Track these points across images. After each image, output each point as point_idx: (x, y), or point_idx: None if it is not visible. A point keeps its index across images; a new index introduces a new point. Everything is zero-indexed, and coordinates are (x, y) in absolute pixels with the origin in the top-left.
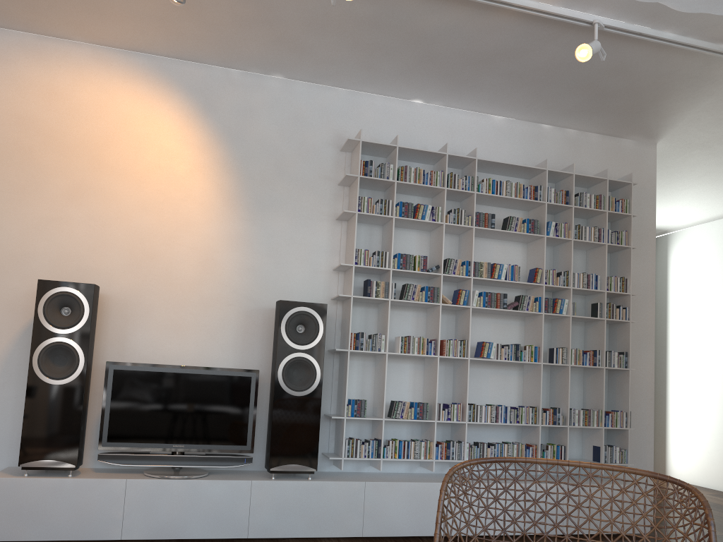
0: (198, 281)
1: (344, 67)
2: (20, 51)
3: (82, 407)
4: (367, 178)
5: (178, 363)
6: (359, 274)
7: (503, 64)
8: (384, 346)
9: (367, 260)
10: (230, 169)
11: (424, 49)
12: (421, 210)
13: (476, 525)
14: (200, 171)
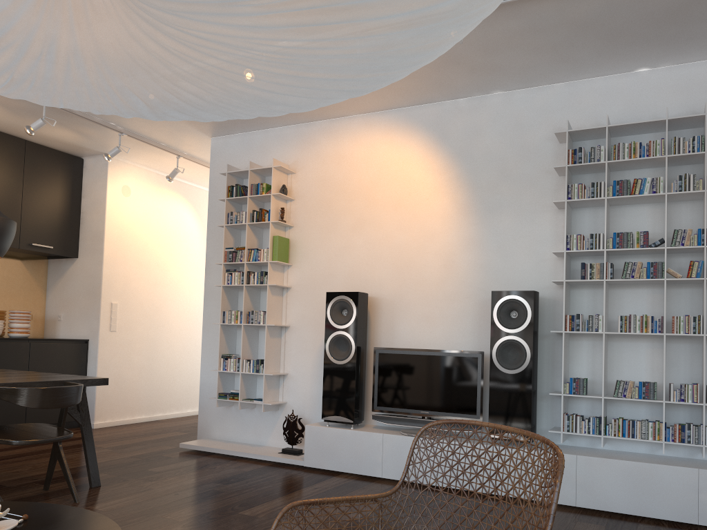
0: (441, 280)
1: (543, 68)
2: (321, 134)
3: (355, 380)
4: (575, 165)
5: (430, 347)
6: (584, 258)
7: (699, 10)
8: (601, 326)
9: (580, 244)
10: (462, 184)
11: (601, 30)
12: (638, 185)
13: (437, 471)
14: (439, 191)
